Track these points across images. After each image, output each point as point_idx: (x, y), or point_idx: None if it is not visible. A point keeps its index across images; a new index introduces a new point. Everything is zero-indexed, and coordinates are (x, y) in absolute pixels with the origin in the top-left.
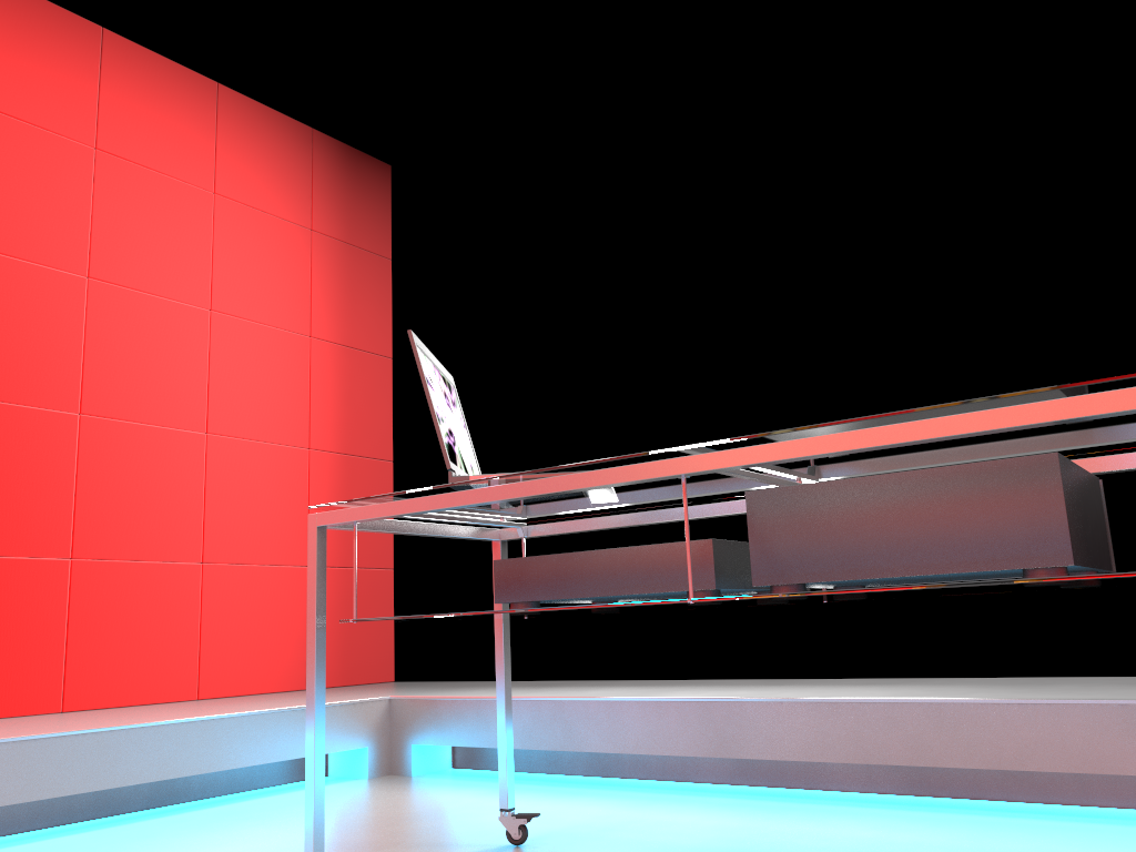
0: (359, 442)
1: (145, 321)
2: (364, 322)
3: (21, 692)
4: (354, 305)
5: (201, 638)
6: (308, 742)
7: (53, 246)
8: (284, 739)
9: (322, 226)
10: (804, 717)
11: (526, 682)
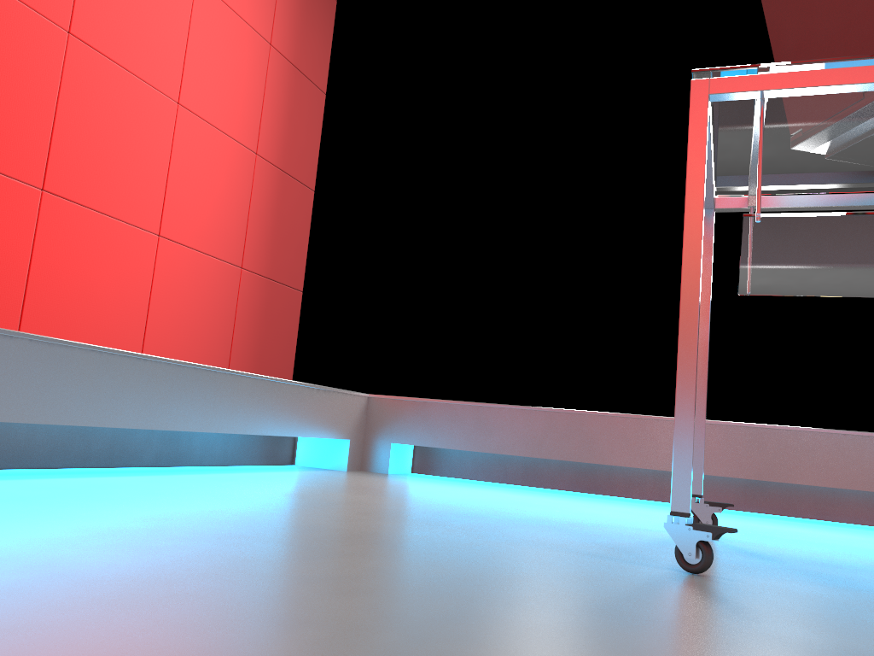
0: (293, 163)
1: None
2: (310, 50)
3: None
4: (305, 30)
5: (149, 312)
6: (684, 363)
7: None
8: (297, 415)
9: None
10: (870, 450)
11: None
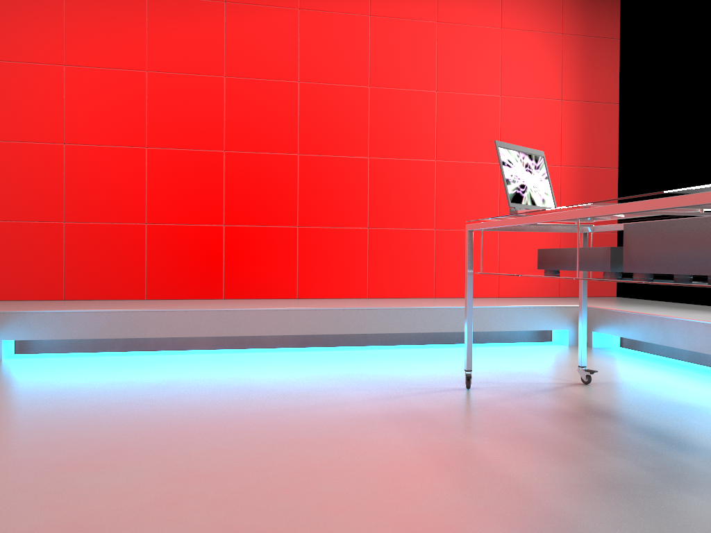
0: (594, 158)
1: (465, 108)
2: (598, 84)
3: (417, 288)
4: (591, 75)
5: (499, 268)
6: (465, 322)
7: (419, 79)
8: (519, 320)
9: (569, 30)
10: None
11: (683, 305)
